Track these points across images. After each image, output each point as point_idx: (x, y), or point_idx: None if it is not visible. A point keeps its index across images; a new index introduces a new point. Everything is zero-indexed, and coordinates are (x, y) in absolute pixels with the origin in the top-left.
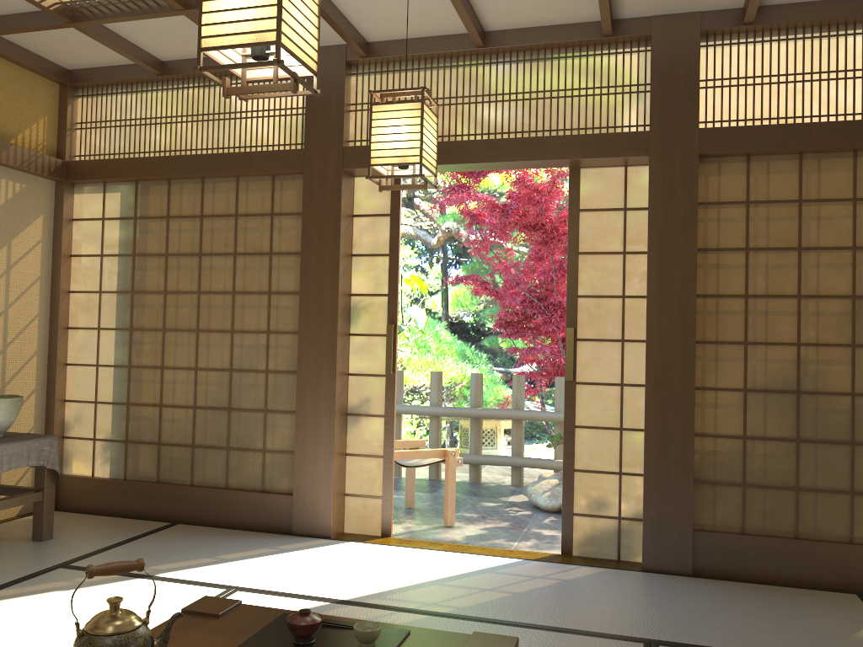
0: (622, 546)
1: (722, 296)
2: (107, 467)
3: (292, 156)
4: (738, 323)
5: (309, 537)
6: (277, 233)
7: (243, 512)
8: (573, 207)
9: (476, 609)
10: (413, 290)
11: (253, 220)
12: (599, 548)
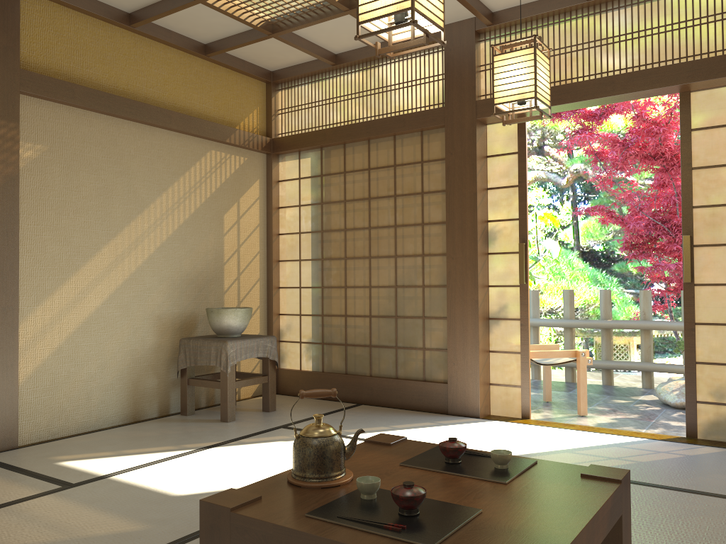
0: None
1: None
2: (310, 363)
3: (435, 113)
4: None
5: (462, 416)
6: (426, 176)
7: (409, 397)
8: (684, 128)
9: None
10: (546, 225)
11: (407, 168)
12: (724, 432)
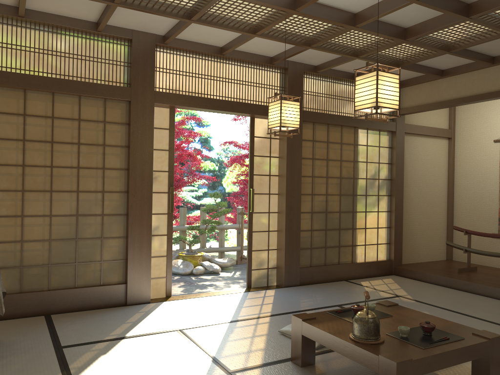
0: (268, 279)
1: (306, 176)
2: None
3: (124, 90)
4: (310, 187)
5: (139, 304)
6: (108, 133)
7: (91, 299)
8: (252, 135)
9: (276, 311)
10: None
11: (91, 124)
12: (261, 282)
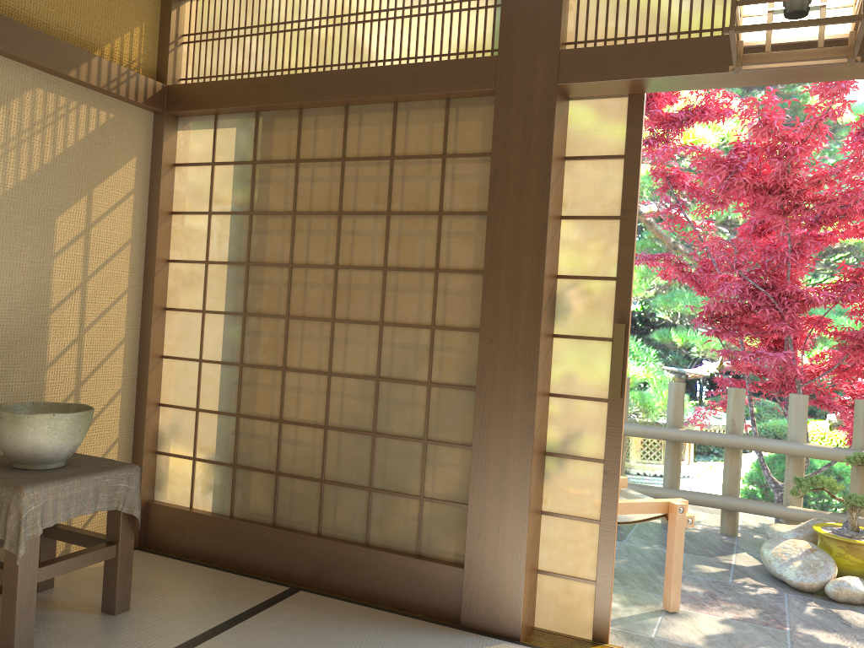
0: None
1: None
2: (209, 498)
3: (479, 67)
4: None
5: (487, 635)
6: (451, 184)
7: (389, 583)
8: None
9: None
10: None
11: (416, 164)
12: None
